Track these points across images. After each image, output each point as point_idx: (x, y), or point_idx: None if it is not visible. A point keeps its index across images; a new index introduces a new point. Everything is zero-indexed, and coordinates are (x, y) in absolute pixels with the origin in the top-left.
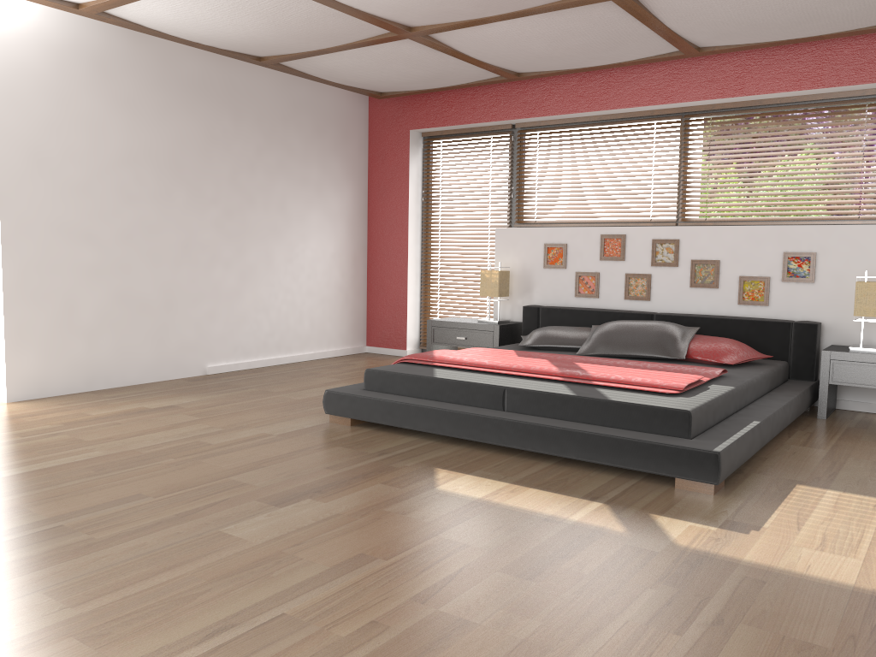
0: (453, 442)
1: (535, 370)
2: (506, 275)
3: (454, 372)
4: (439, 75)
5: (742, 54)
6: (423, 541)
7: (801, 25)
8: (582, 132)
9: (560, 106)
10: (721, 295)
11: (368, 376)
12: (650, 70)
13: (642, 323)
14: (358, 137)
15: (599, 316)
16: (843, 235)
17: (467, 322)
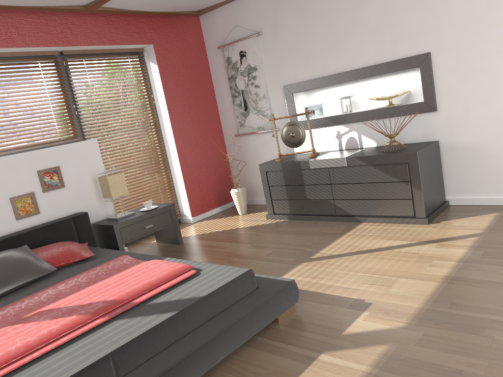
0: None
1: (66, 330)
2: None
3: None
4: None
5: None
6: None
7: None
8: None
9: None
10: (0, 218)
11: None
12: None
13: None
14: None
15: None
16: (72, 150)
17: None
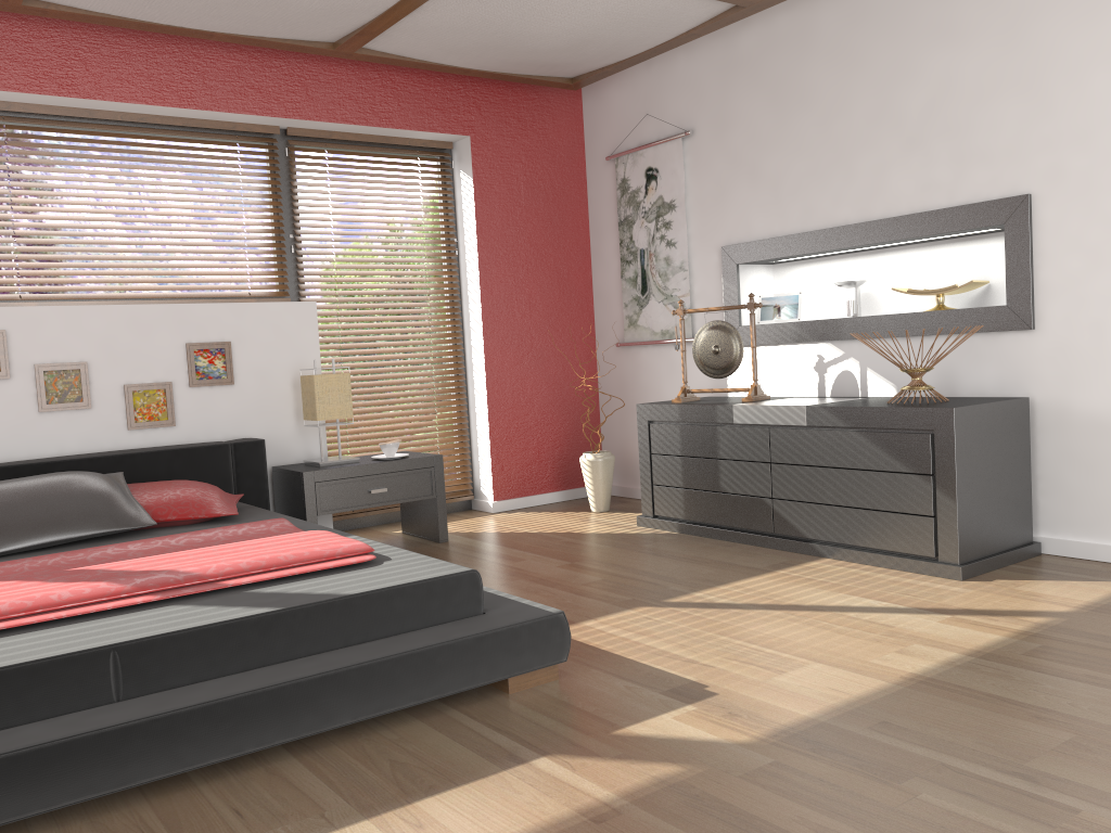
0: None
1: (74, 600)
2: None
3: None
4: None
5: (67, 29)
6: None
7: (237, 8)
8: None
9: None
10: (98, 419)
11: None
12: None
13: (41, 481)
14: None
15: None
16: (261, 316)
17: None
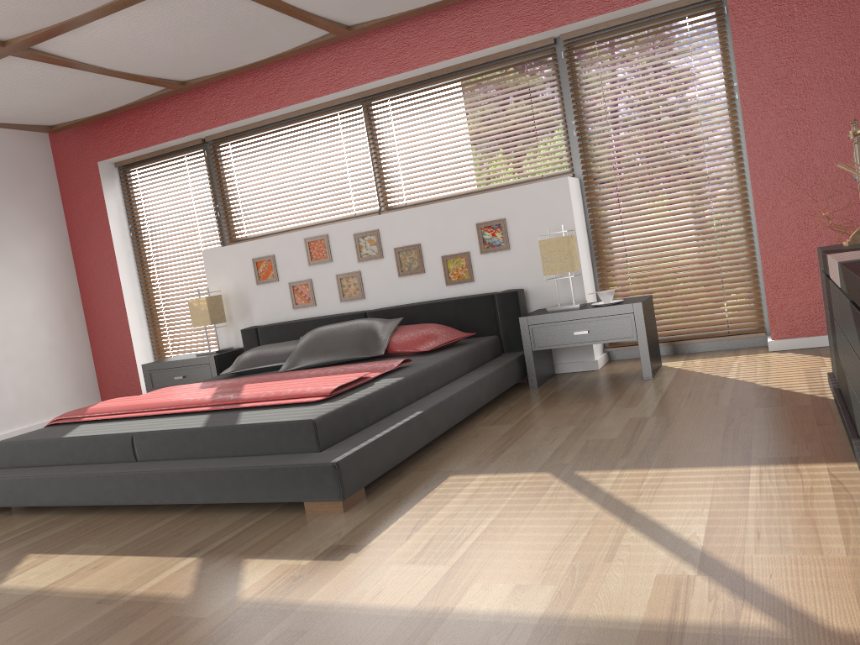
0: (89, 510)
1: (186, 404)
2: (218, 300)
3: (98, 425)
4: (90, 95)
5: (399, 28)
6: None
7: None
8: (273, 135)
9: (240, 111)
10: (429, 279)
11: None
12: (317, 59)
13: (341, 325)
14: (43, 178)
15: (315, 324)
16: (526, 196)
17: (184, 358)
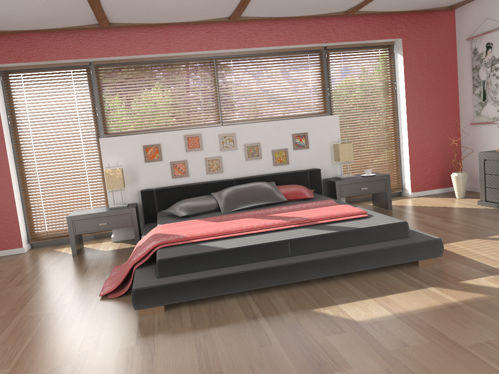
0: (261, 291)
1: (273, 225)
2: (123, 171)
3: (222, 242)
4: (56, 18)
5: (250, 23)
6: (472, 353)
7: (311, 8)
8: (145, 68)
9: (135, 49)
10: (264, 162)
11: (161, 266)
12: (196, 29)
13: (251, 185)
14: None
15: (199, 187)
16: (318, 122)
17: (103, 211)
